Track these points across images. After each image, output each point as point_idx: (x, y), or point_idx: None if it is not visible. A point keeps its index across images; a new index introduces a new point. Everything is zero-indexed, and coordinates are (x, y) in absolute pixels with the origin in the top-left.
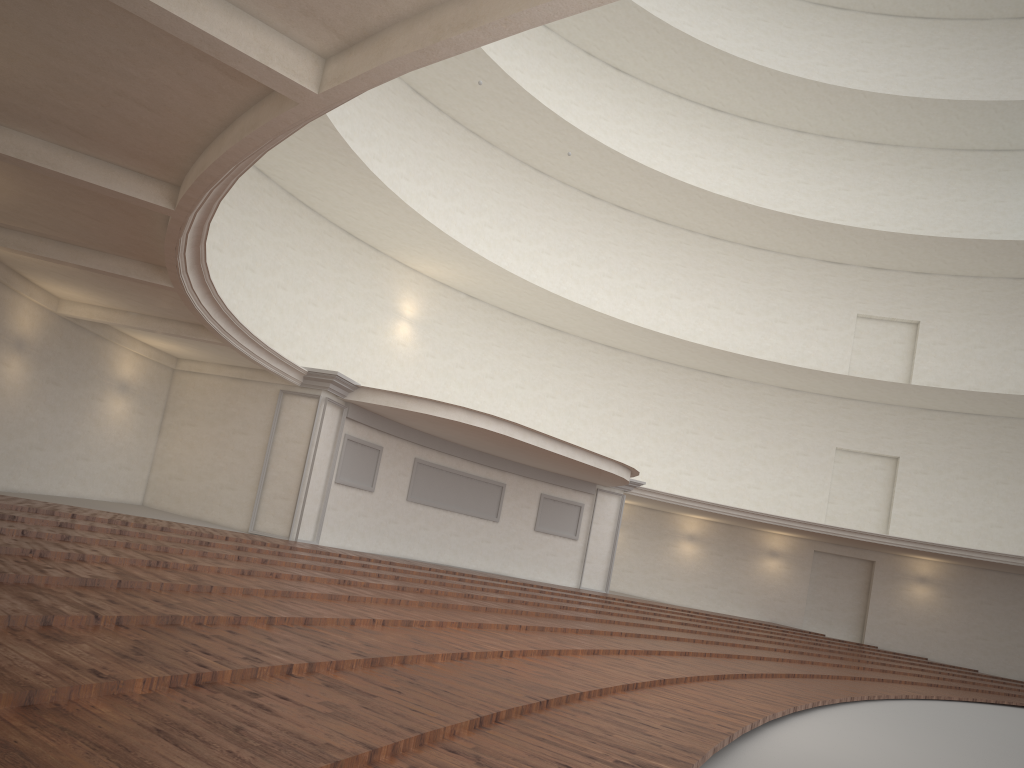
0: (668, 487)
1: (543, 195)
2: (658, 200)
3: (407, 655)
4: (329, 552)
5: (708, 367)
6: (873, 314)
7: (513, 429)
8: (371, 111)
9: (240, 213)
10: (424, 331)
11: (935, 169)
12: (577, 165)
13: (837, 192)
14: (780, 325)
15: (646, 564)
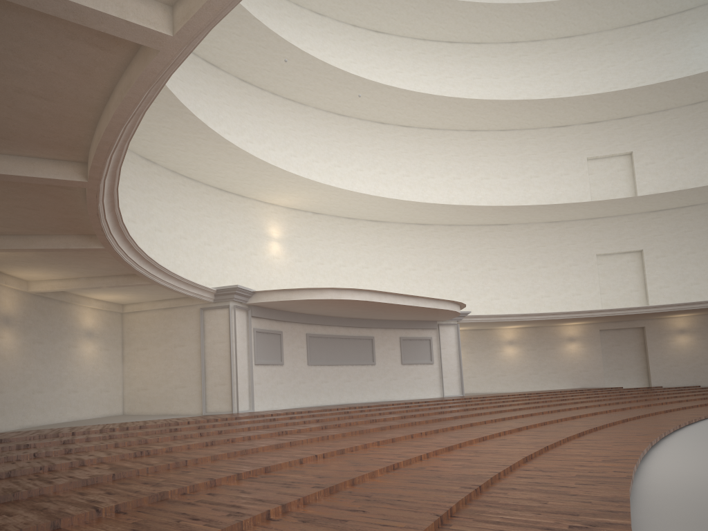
0: (485, 311)
1: (348, 131)
2: (428, 114)
3: (354, 477)
4: (264, 414)
5: (492, 221)
6: (598, 155)
7: (371, 295)
8: (215, 101)
9: (141, 192)
10: (289, 245)
11: (615, 43)
12: (366, 103)
13: (551, 77)
14: (535, 179)
15: (484, 369)
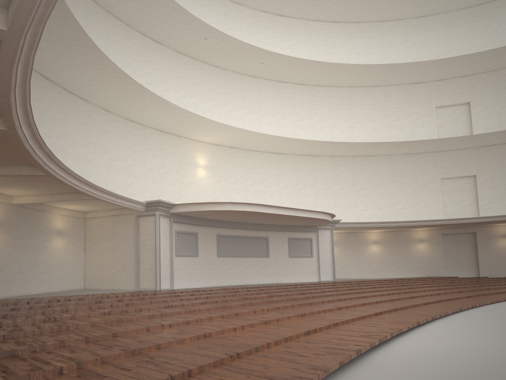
0: (357, 219)
1: (257, 88)
2: (316, 75)
3: (161, 343)
4: (175, 291)
5: (363, 153)
6: (444, 104)
7: (259, 207)
8: (158, 68)
9: (101, 133)
10: (212, 170)
11: (459, 20)
12: (270, 68)
13: (410, 46)
14: (396, 122)
15: (355, 261)
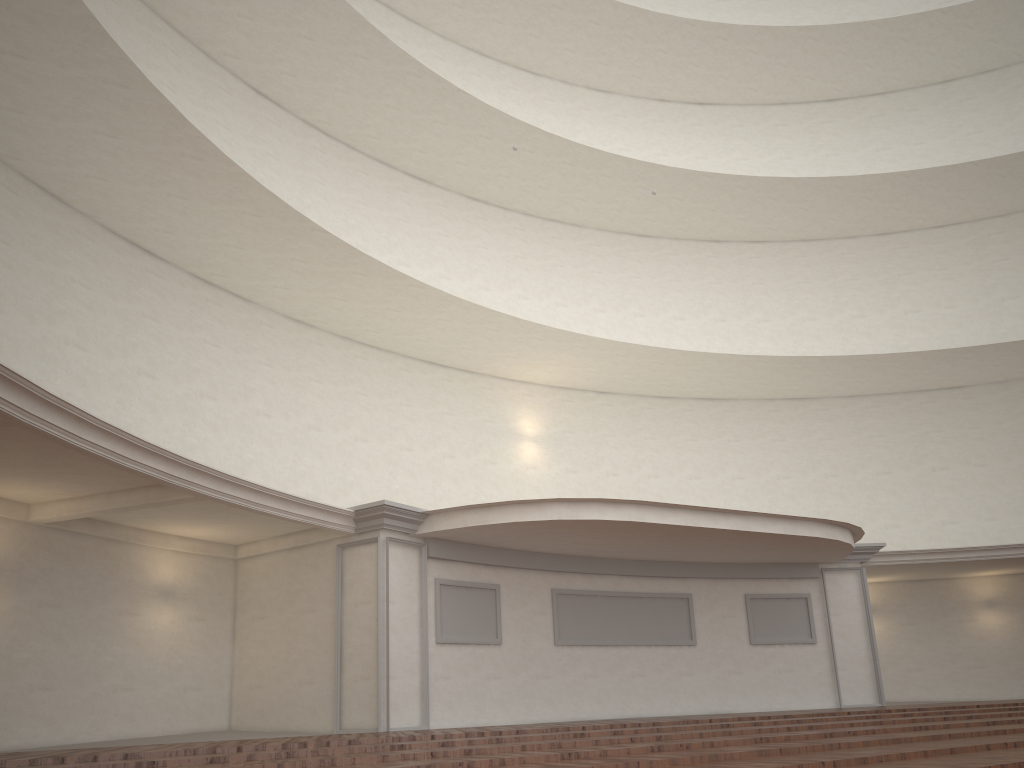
0: (933, 546)
1: (656, 259)
2: (792, 214)
3: None
4: (414, 736)
5: (930, 382)
6: None
7: (642, 511)
8: (423, 231)
9: (285, 371)
10: (555, 446)
11: None
12: (679, 210)
13: None
14: (1011, 302)
15: (938, 654)
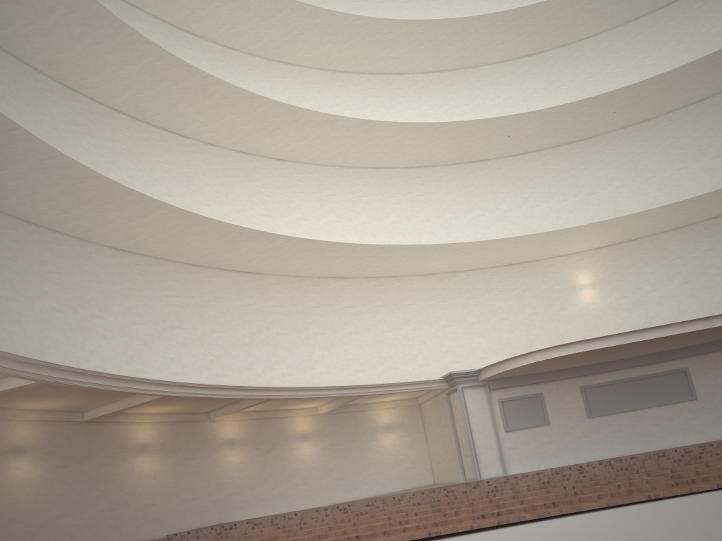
0: None
1: (656, 133)
2: None
3: None
4: (477, 483)
5: None
6: None
7: (585, 344)
8: (488, 190)
9: (424, 303)
10: (605, 285)
11: None
12: (655, 99)
13: None
14: None
15: None
